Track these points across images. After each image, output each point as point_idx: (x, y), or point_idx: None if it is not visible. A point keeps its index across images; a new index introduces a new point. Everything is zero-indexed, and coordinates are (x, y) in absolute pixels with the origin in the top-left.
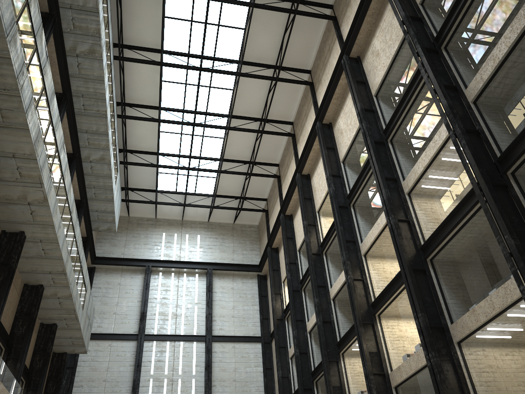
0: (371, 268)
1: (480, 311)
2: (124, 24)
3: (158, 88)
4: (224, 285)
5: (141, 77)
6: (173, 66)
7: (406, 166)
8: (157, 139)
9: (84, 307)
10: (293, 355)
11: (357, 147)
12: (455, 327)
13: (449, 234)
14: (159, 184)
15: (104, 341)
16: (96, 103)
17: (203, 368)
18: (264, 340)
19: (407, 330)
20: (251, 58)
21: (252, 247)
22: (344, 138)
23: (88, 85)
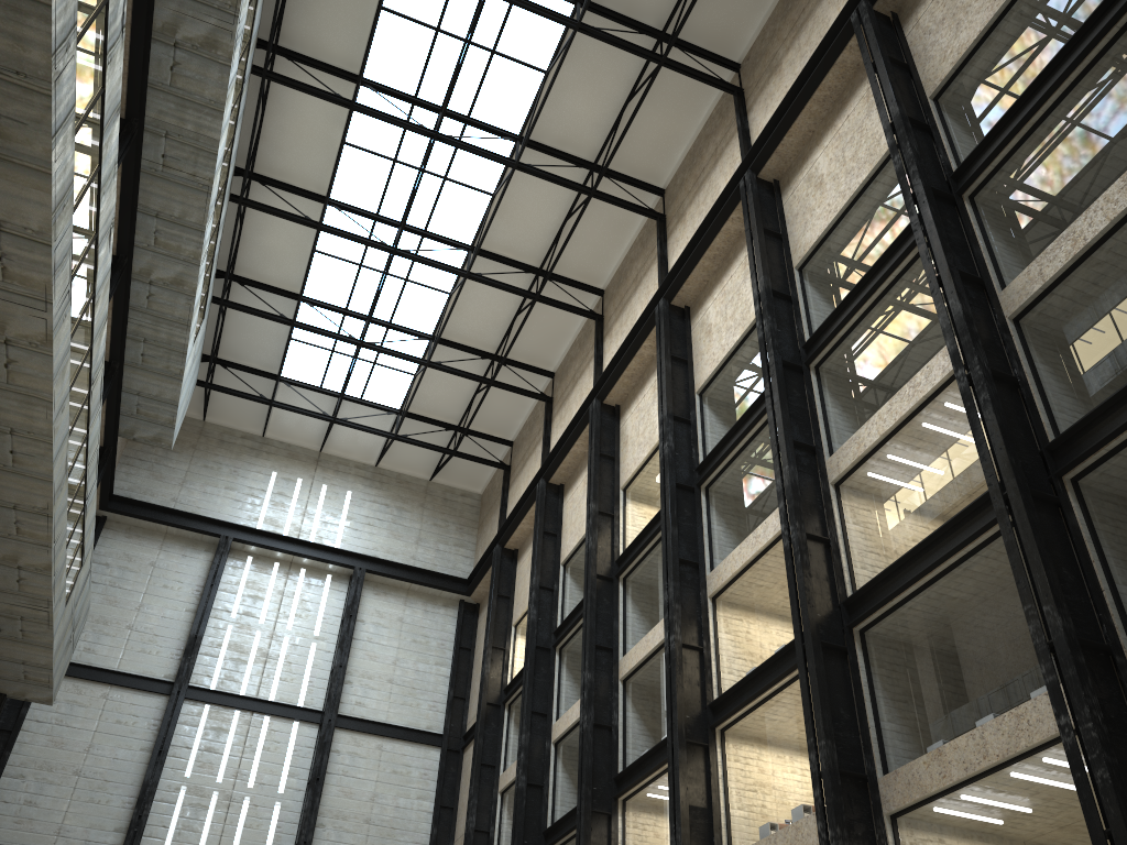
0: (723, 628)
1: (953, 757)
2: (291, 3)
3: (332, 157)
4: (385, 610)
5: (301, 126)
6: (377, 117)
7: (842, 426)
8: (304, 266)
9: (71, 600)
10: (508, 786)
11: (737, 368)
12: (892, 782)
13: (914, 583)
14: (286, 365)
15: (95, 685)
16: (193, 157)
17: (305, 783)
18: (449, 745)
19: (781, 772)
20: (546, 137)
21: (460, 539)
22: (713, 344)
23: (186, 116)
